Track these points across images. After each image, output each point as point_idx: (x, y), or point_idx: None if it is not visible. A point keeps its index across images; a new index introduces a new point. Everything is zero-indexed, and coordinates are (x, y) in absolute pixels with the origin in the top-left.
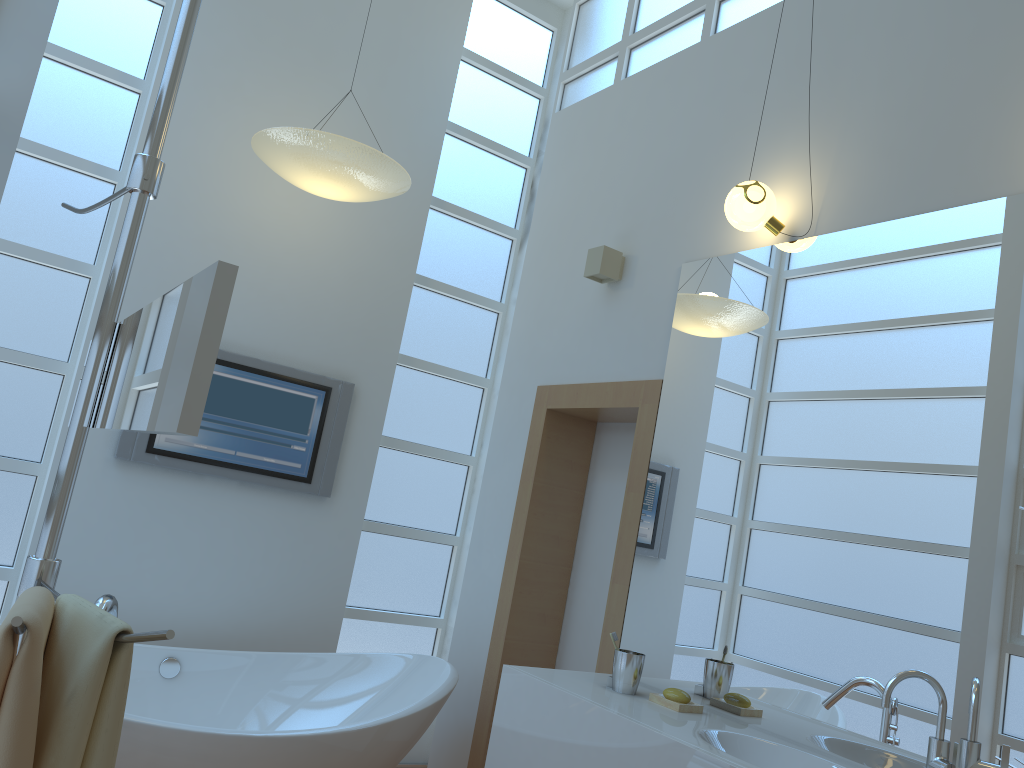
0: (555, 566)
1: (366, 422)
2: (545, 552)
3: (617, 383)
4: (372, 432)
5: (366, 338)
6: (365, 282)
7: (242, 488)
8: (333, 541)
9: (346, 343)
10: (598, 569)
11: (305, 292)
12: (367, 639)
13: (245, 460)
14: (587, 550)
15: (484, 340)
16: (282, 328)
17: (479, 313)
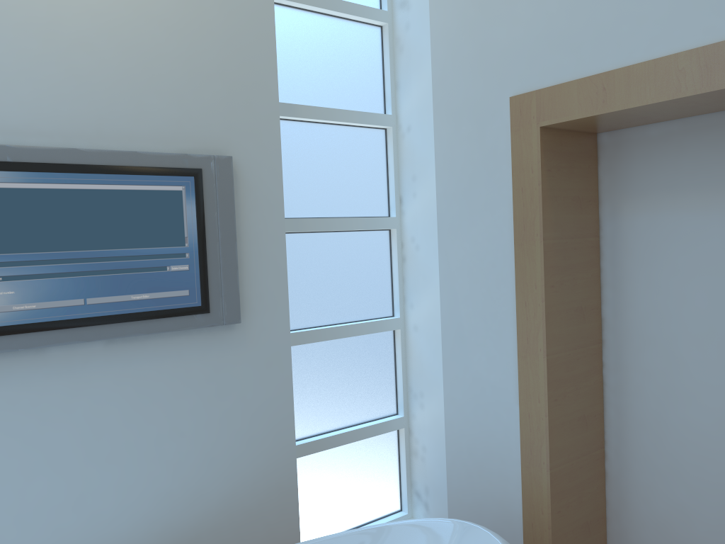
0: (585, 348)
1: (260, 207)
2: (572, 334)
3: (706, 48)
4: (271, 218)
5: (229, 86)
6: (206, 1)
7: (112, 347)
8: (259, 377)
9: (203, 99)
10: (658, 342)
11: (120, 29)
12: (325, 470)
13: (104, 308)
14: (626, 317)
15: (373, 65)
16: (100, 93)
17: (359, 30)
